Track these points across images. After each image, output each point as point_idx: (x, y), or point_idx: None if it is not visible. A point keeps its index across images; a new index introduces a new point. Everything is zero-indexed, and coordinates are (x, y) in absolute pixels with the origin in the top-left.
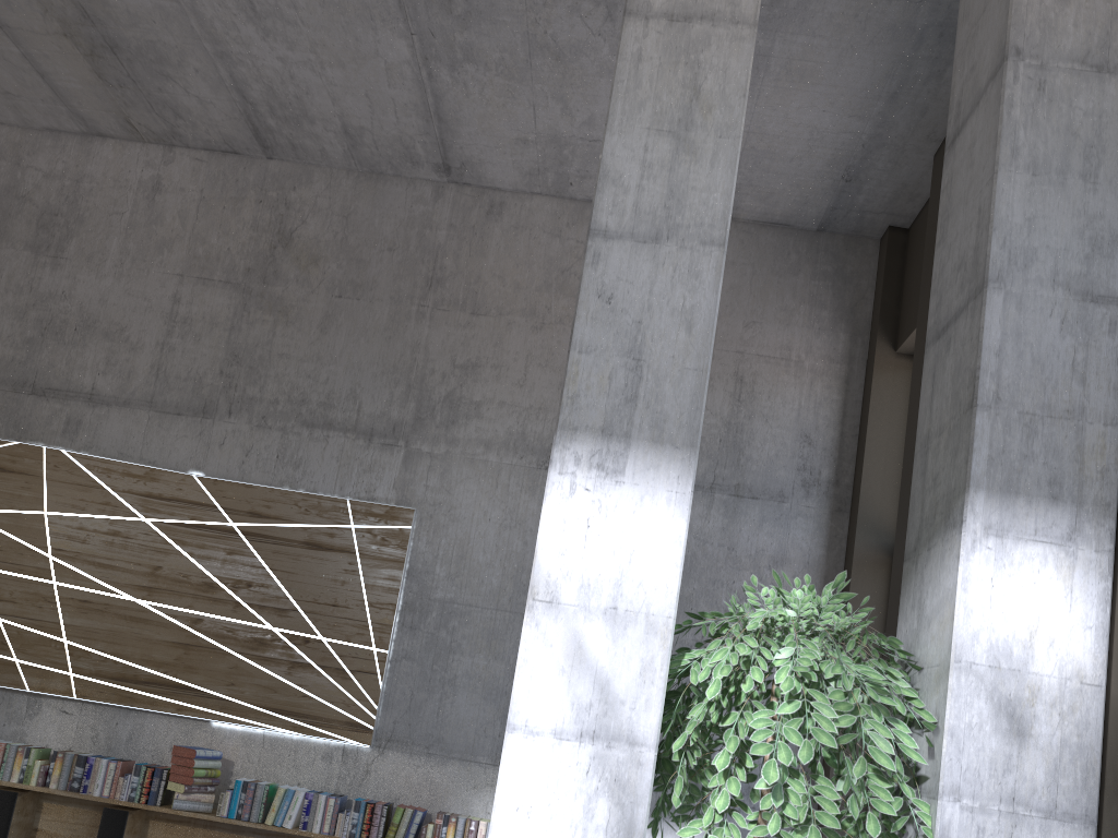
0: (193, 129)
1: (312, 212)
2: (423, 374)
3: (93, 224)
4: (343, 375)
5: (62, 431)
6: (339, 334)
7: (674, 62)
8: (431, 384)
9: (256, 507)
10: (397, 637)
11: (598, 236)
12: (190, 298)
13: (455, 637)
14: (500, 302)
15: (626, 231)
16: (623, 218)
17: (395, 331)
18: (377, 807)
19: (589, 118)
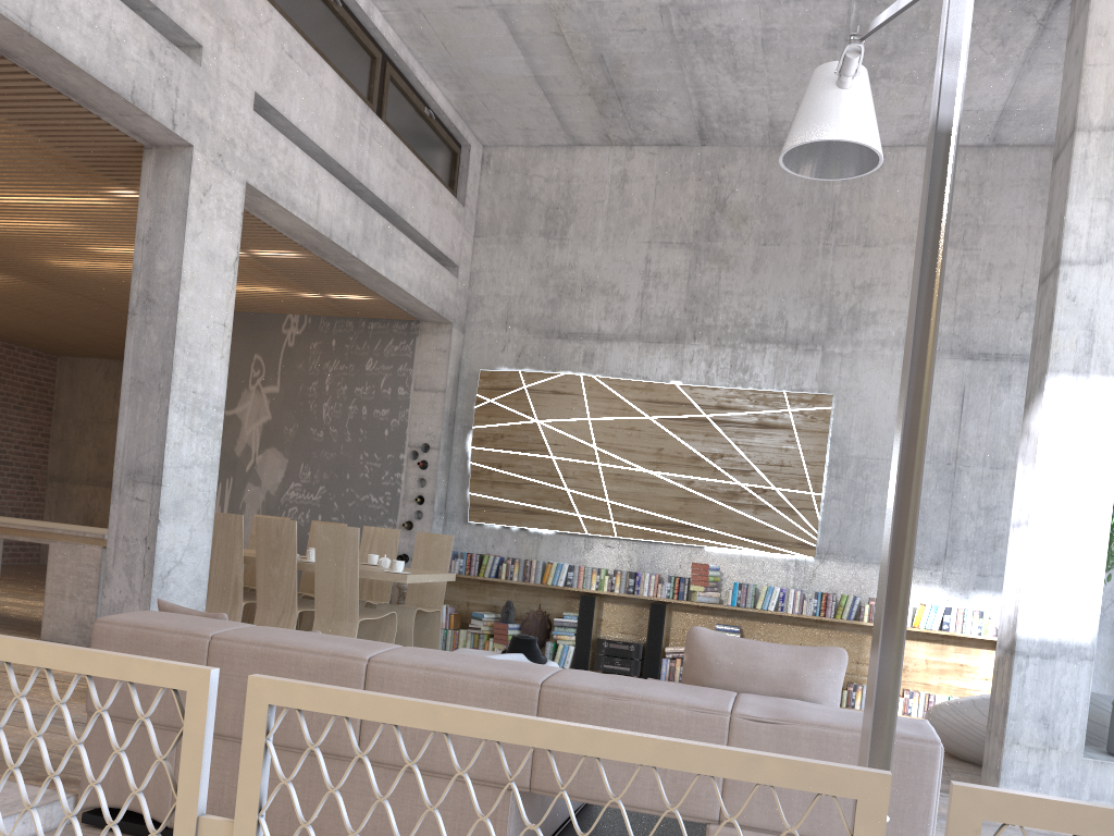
0: (653, 134)
1: (738, 182)
2: (830, 296)
3: (583, 212)
4: (772, 303)
5: (582, 362)
6: (766, 273)
7: (1106, 156)
8: (837, 303)
9: (720, 403)
10: (827, 484)
11: (1065, 264)
12: (657, 258)
13: (868, 482)
14: (885, 235)
15: (1081, 260)
16: (1080, 252)
17: (808, 265)
18: (829, 596)
19: (967, 98)
